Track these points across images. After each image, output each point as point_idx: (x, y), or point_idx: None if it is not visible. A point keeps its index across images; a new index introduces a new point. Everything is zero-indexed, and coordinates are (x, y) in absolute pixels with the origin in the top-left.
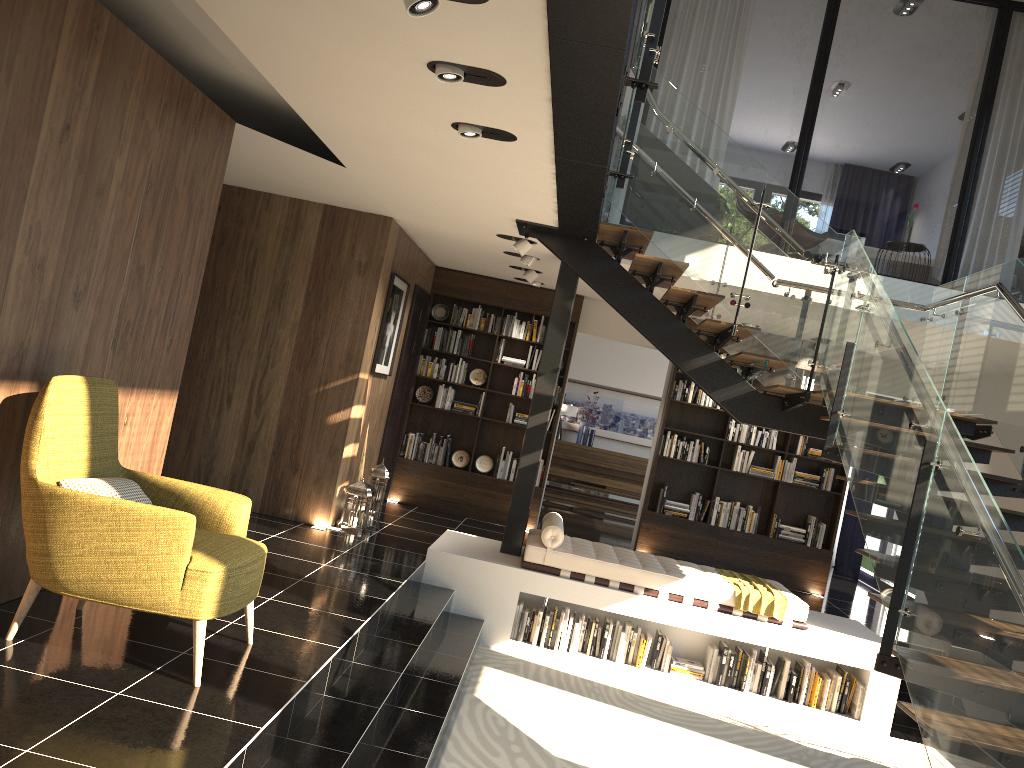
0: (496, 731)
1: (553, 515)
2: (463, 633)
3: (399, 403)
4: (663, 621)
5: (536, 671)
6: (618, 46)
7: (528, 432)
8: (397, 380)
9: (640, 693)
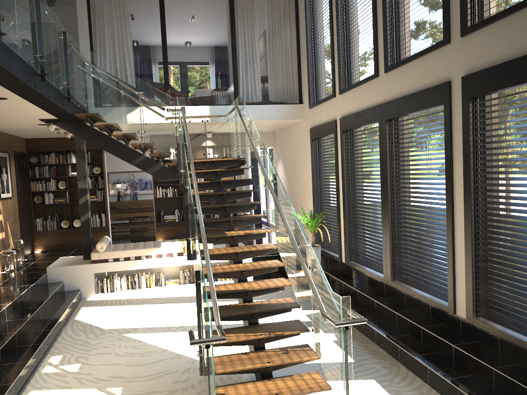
0: (81, 328)
1: (103, 237)
2: (69, 297)
3: (26, 207)
4: (156, 266)
5: (106, 302)
6: (11, 75)
7: (81, 206)
8: (19, 197)
9: (151, 297)
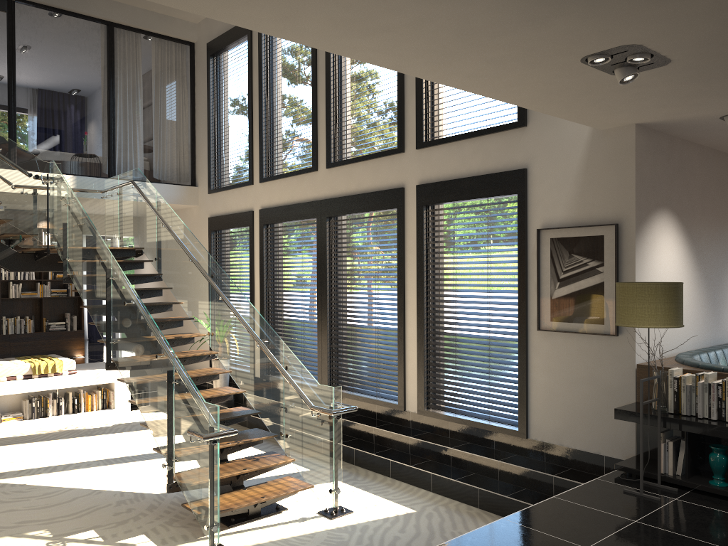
0: None
1: None
2: None
3: None
4: None
5: None
6: None
7: None
8: None
9: None
